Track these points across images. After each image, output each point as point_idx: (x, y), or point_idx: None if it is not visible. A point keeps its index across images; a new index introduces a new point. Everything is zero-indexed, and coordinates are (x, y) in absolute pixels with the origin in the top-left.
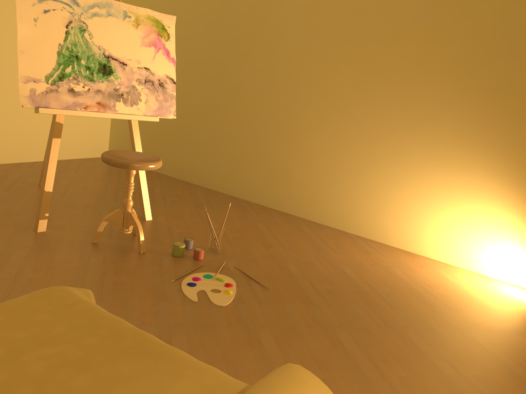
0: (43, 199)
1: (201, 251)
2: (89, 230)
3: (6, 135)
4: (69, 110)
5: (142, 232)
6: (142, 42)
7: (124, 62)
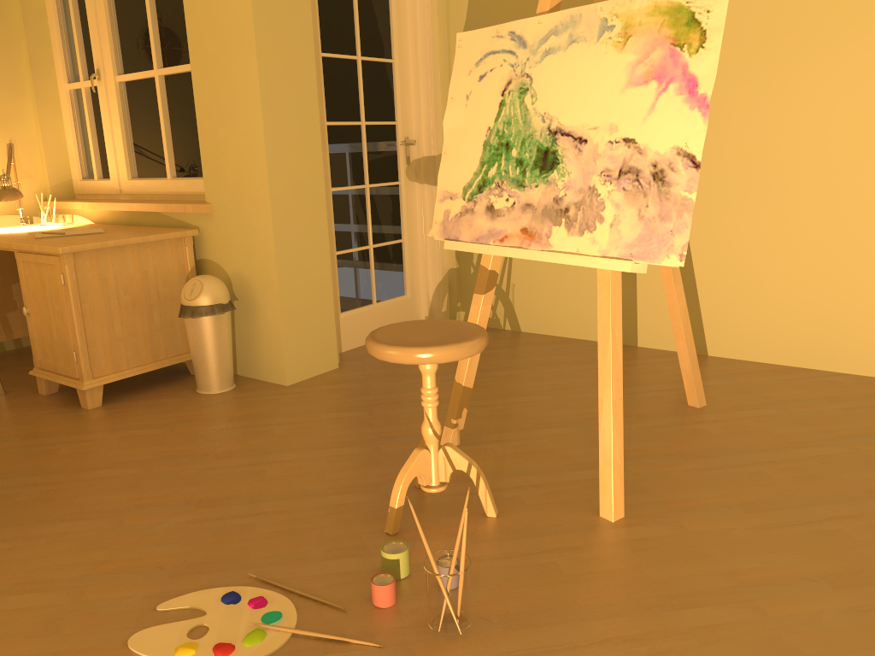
0: (452, 393)
1: (371, 583)
2: None
3: (782, 309)
4: (477, 244)
5: (397, 491)
6: (628, 79)
7: (583, 136)
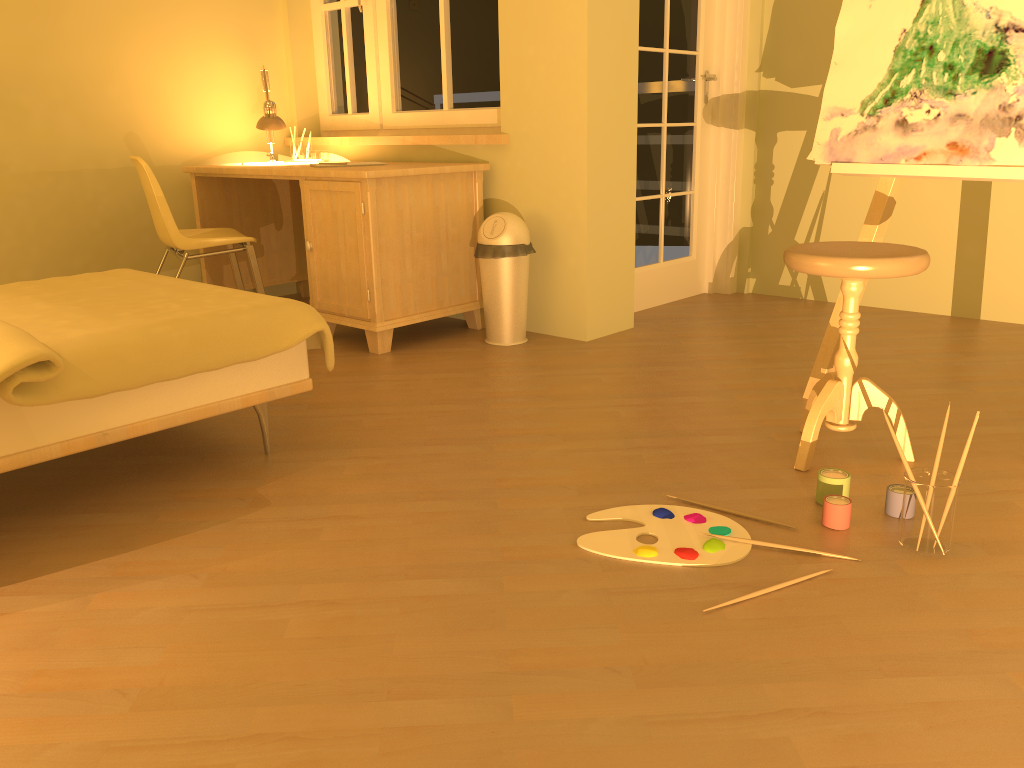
0: (824, 339)
1: (826, 503)
2: (866, 424)
3: None
4: (881, 164)
5: (812, 424)
6: None
7: None
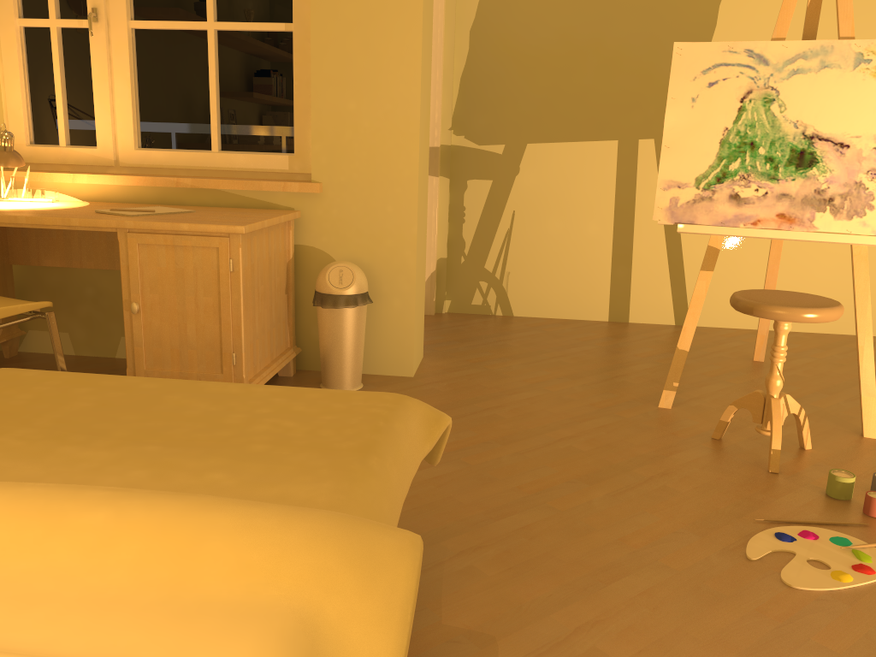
0: (673, 360)
1: None
2: (733, 423)
3: (751, 286)
4: (724, 227)
5: (778, 435)
6: None
7: (844, 142)
